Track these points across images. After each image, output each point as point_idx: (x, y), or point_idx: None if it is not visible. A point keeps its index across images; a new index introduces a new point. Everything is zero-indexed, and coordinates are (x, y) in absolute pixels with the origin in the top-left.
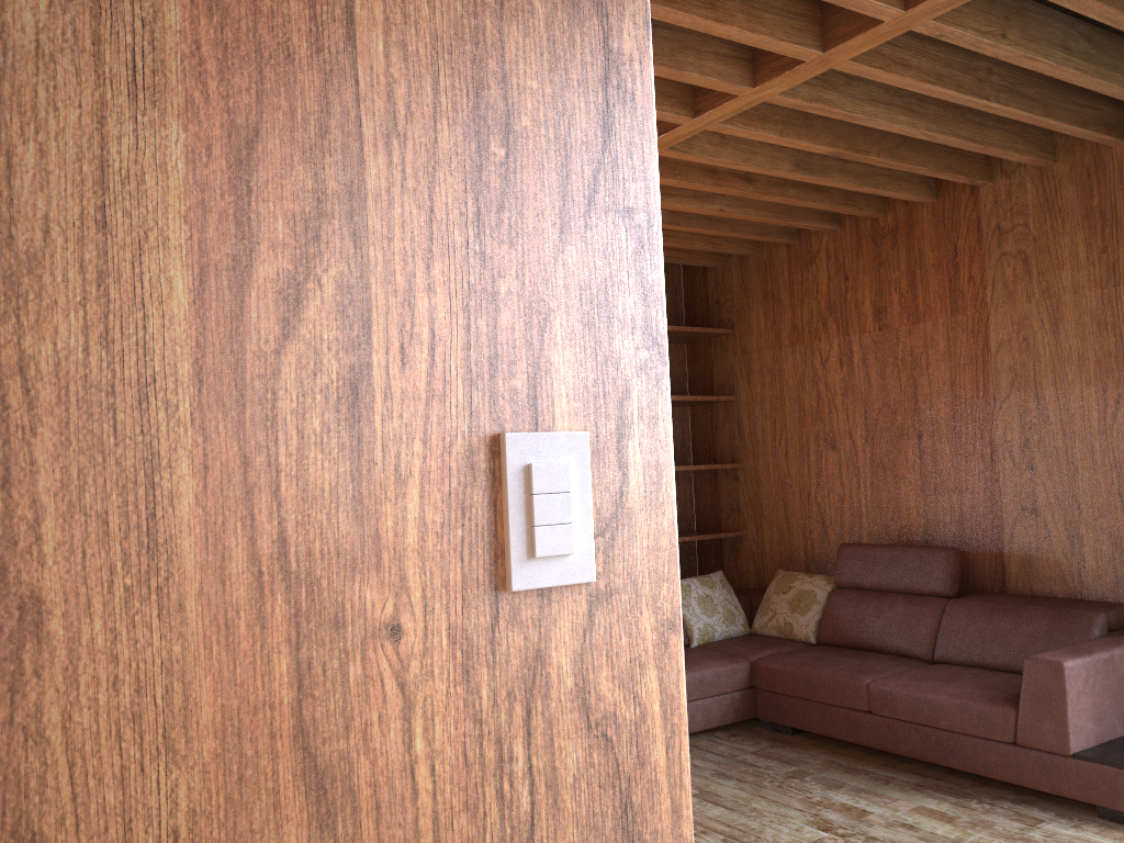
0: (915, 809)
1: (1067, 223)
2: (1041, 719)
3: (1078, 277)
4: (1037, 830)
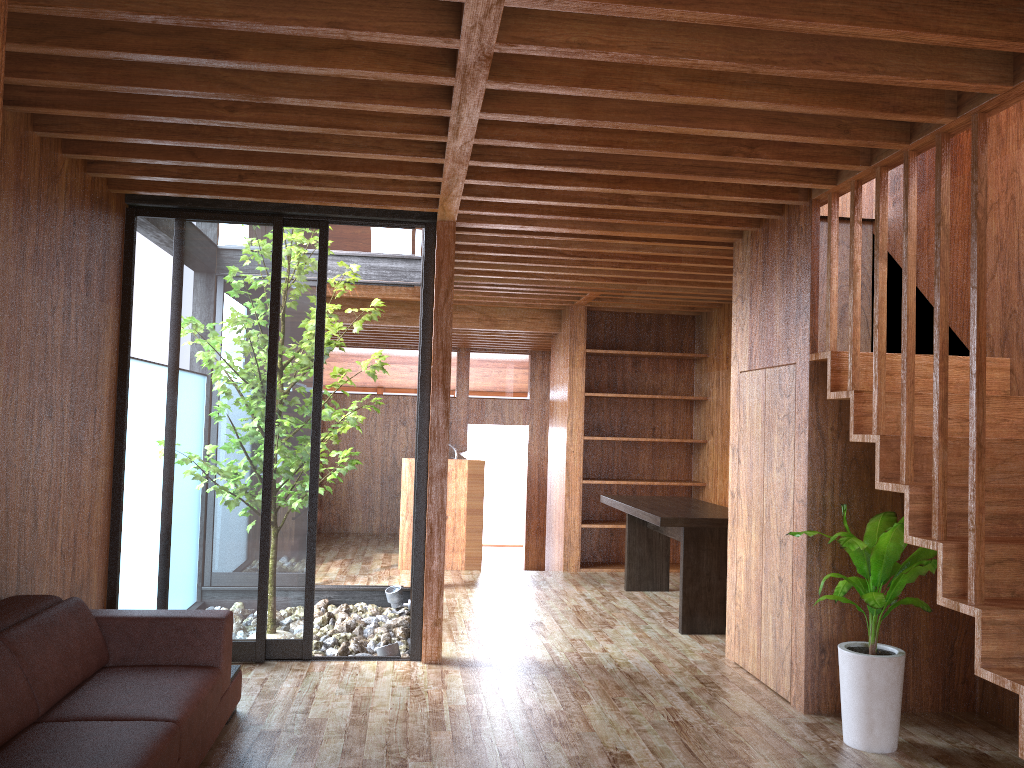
0: (305, 760)
1: (7, 183)
2: (228, 665)
3: (6, 246)
4: (285, 728)
